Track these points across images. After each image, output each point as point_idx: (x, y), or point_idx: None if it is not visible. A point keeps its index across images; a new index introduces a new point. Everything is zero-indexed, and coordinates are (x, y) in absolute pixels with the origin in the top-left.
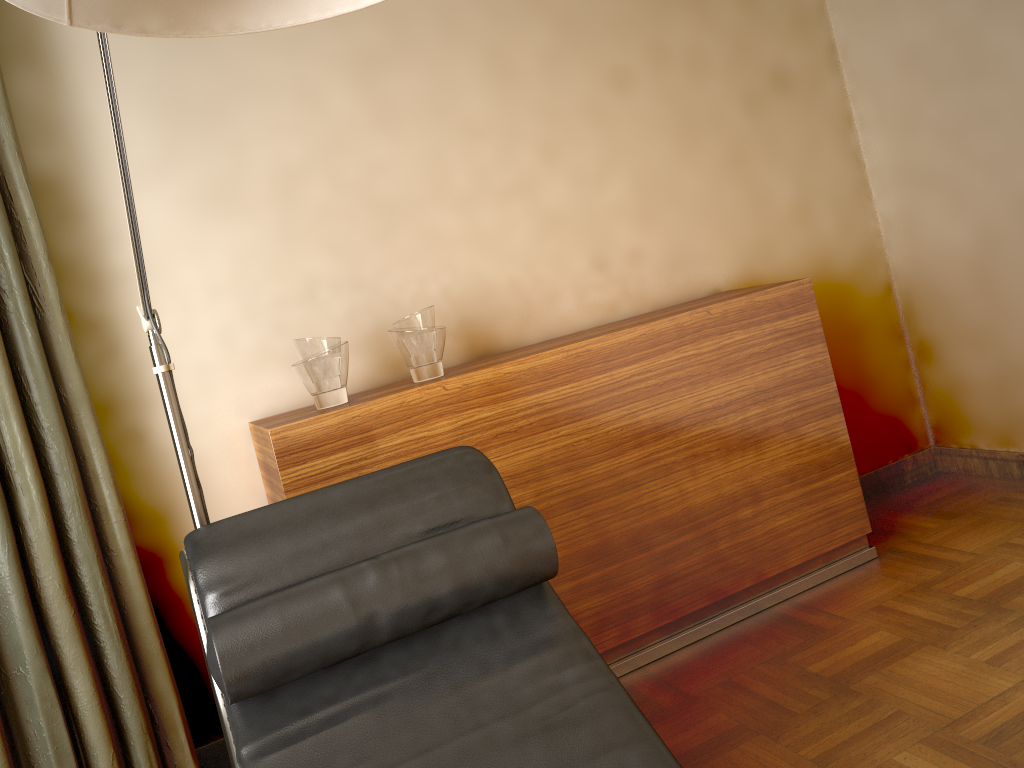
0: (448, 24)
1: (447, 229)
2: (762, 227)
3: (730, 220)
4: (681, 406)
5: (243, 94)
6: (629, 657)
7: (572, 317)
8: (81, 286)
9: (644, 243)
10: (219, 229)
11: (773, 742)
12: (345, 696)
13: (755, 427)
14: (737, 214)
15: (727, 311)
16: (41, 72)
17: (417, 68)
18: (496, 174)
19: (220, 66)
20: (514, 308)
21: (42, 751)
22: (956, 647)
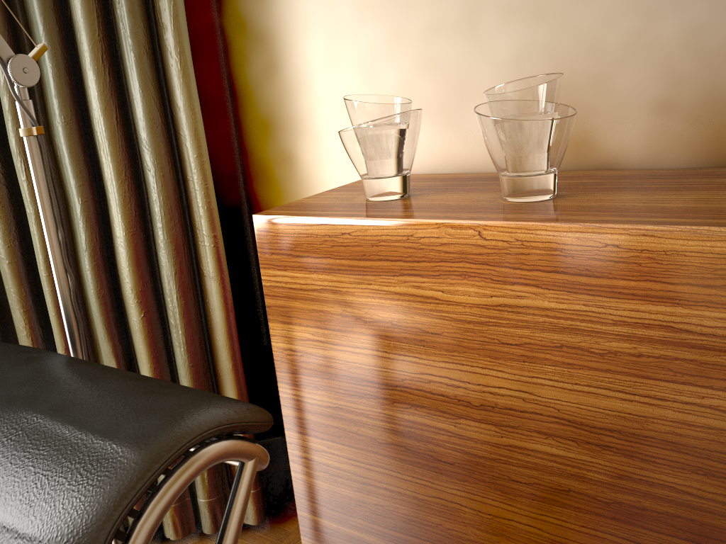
0: None
1: None
2: None
3: None
4: None
5: None
6: None
7: None
8: None
9: None
10: None
11: None
12: None
13: None
14: None
15: None
16: None
17: None
18: None
19: None
20: None
21: None
22: None
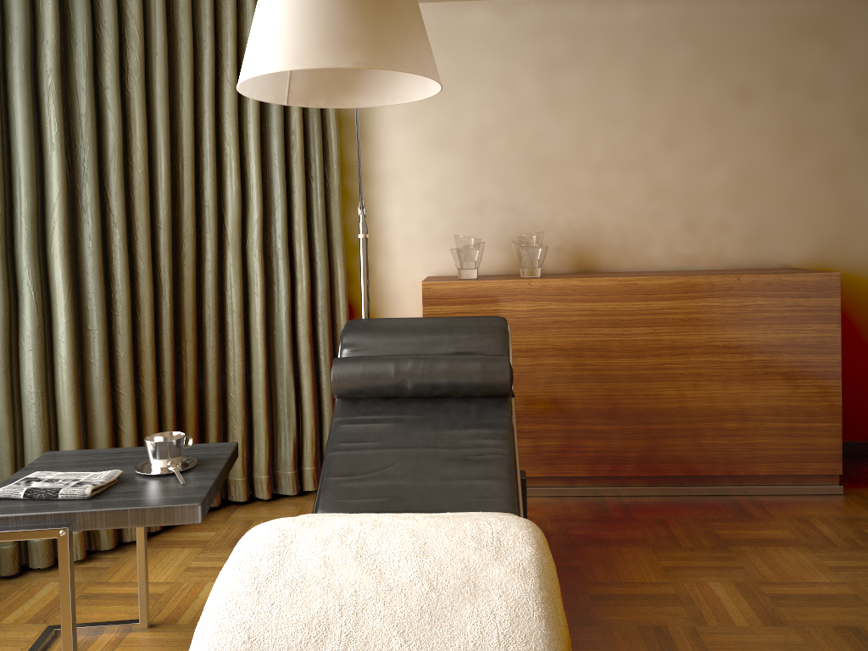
0: (614, 43)
1: (580, 183)
2: (845, 225)
3: (815, 214)
4: (697, 338)
5: (467, 78)
6: (614, 487)
7: (658, 260)
8: (357, 179)
9: (731, 219)
10: (436, 159)
11: (652, 552)
12: (385, 414)
13: (756, 369)
14: (823, 211)
15: (755, 282)
16: None
17: (585, 72)
18: (625, 151)
19: (458, 60)
20: (615, 245)
21: (282, 409)
22: (822, 554)
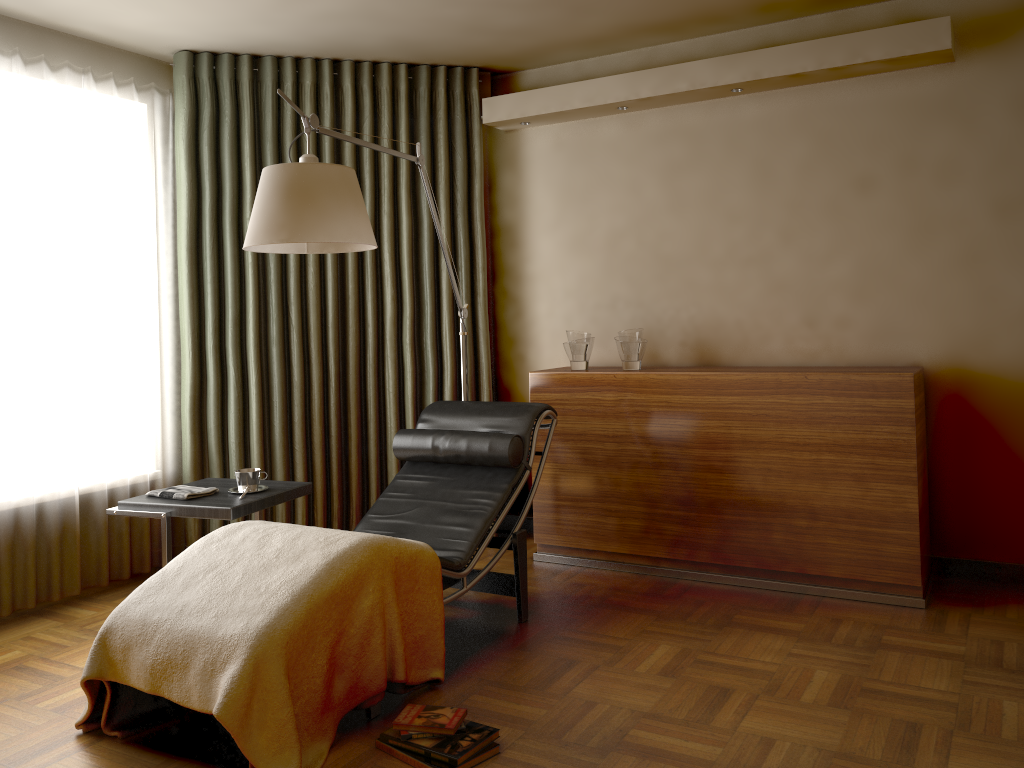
0: (731, 143)
1: (701, 279)
2: (984, 320)
3: (948, 309)
4: (766, 434)
5: (600, 186)
6: (693, 571)
7: (778, 355)
8: (512, 280)
9: (853, 313)
10: (575, 261)
11: (652, 620)
12: (428, 474)
13: (825, 468)
14: (957, 305)
15: (822, 380)
16: (514, 172)
17: (704, 173)
18: (743, 247)
19: (592, 170)
20: (735, 339)
21: None
22: (802, 644)
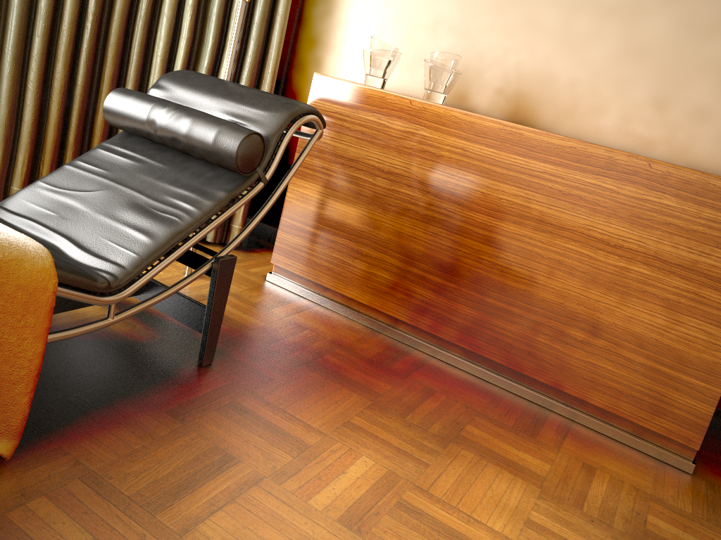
0: None
1: (545, 21)
2: None
3: None
4: (572, 220)
5: None
6: (432, 346)
7: (606, 133)
8: None
9: (719, 107)
10: None
11: (364, 406)
12: (138, 153)
13: (632, 281)
14: None
15: (670, 174)
16: None
17: None
18: None
19: None
20: (562, 102)
21: None
22: (545, 505)
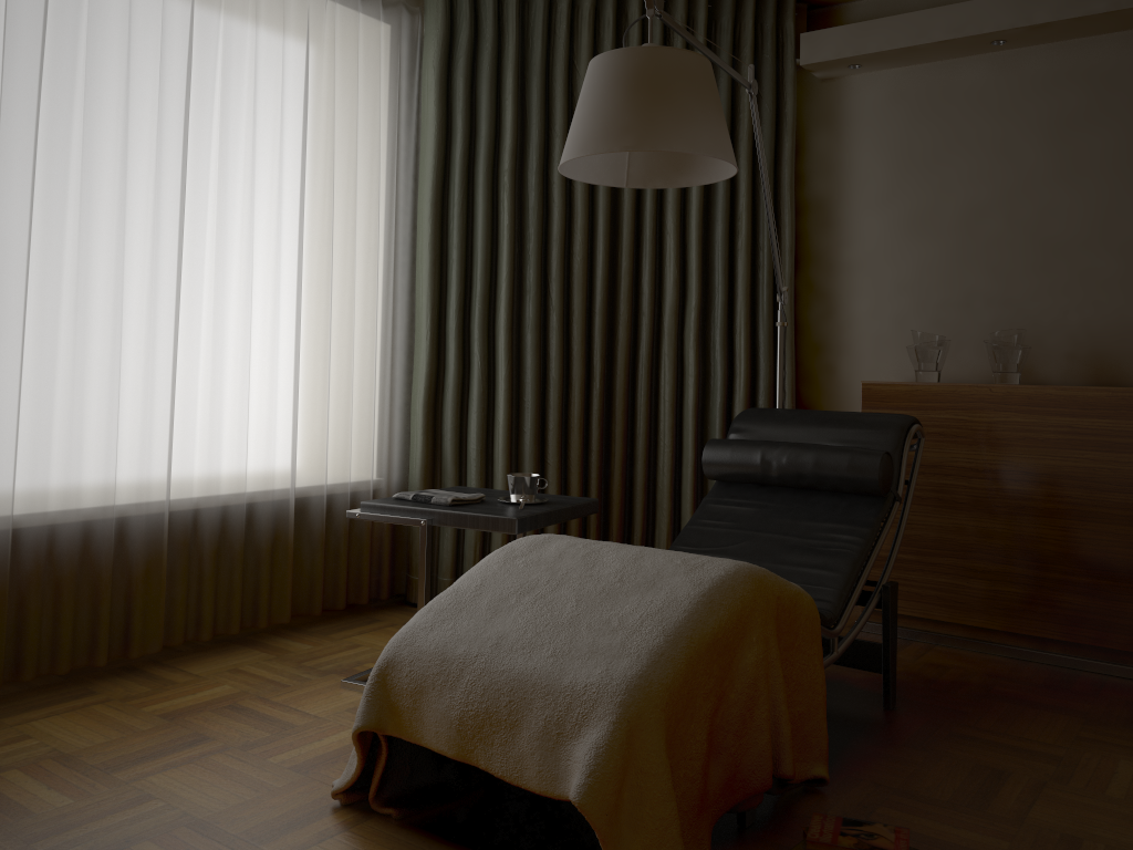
0: None
1: (1102, 271)
2: None
3: None
4: None
5: (955, 148)
6: (1101, 662)
7: None
8: (822, 269)
9: None
10: (913, 245)
11: (1080, 723)
12: (751, 499)
13: None
14: None
15: None
16: (832, 132)
17: (1113, 128)
18: None
19: (944, 127)
20: None
21: None
22: None
